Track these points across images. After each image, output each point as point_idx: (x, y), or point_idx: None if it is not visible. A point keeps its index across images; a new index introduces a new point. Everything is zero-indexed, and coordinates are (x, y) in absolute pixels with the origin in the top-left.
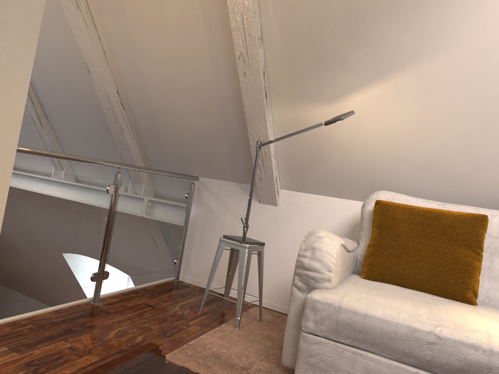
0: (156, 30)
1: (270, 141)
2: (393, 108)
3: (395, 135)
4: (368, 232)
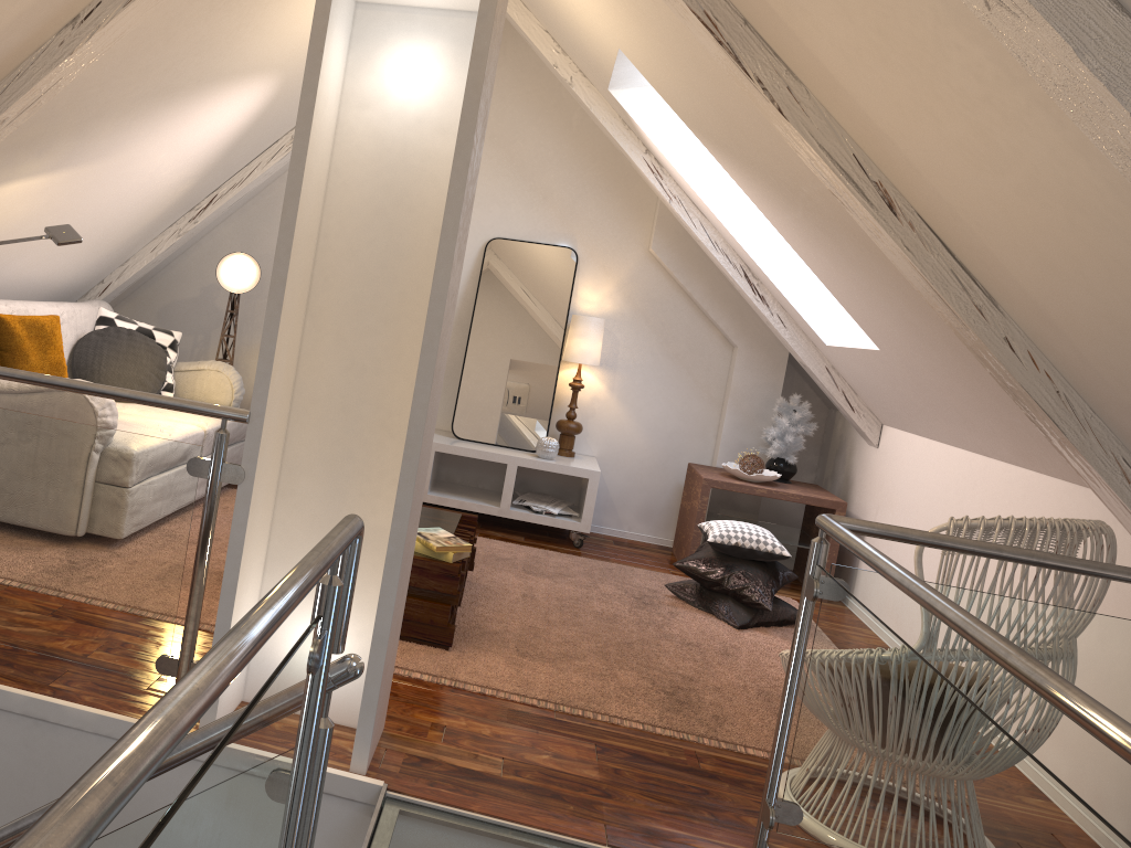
0: None
1: None
2: (29, 200)
3: (1, 226)
4: None
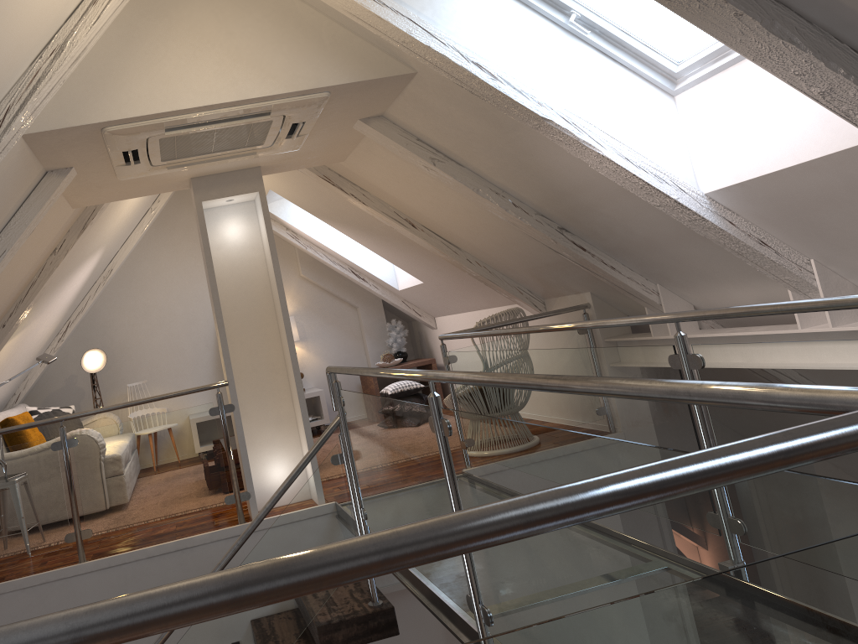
0: (10, 271)
1: (4, 382)
2: (9, 350)
3: None
4: (3, 444)
